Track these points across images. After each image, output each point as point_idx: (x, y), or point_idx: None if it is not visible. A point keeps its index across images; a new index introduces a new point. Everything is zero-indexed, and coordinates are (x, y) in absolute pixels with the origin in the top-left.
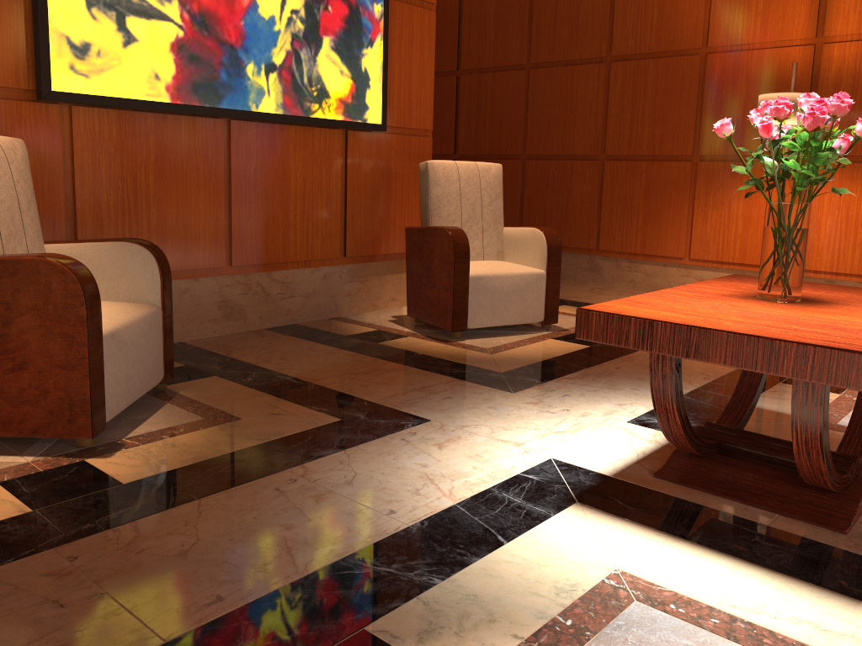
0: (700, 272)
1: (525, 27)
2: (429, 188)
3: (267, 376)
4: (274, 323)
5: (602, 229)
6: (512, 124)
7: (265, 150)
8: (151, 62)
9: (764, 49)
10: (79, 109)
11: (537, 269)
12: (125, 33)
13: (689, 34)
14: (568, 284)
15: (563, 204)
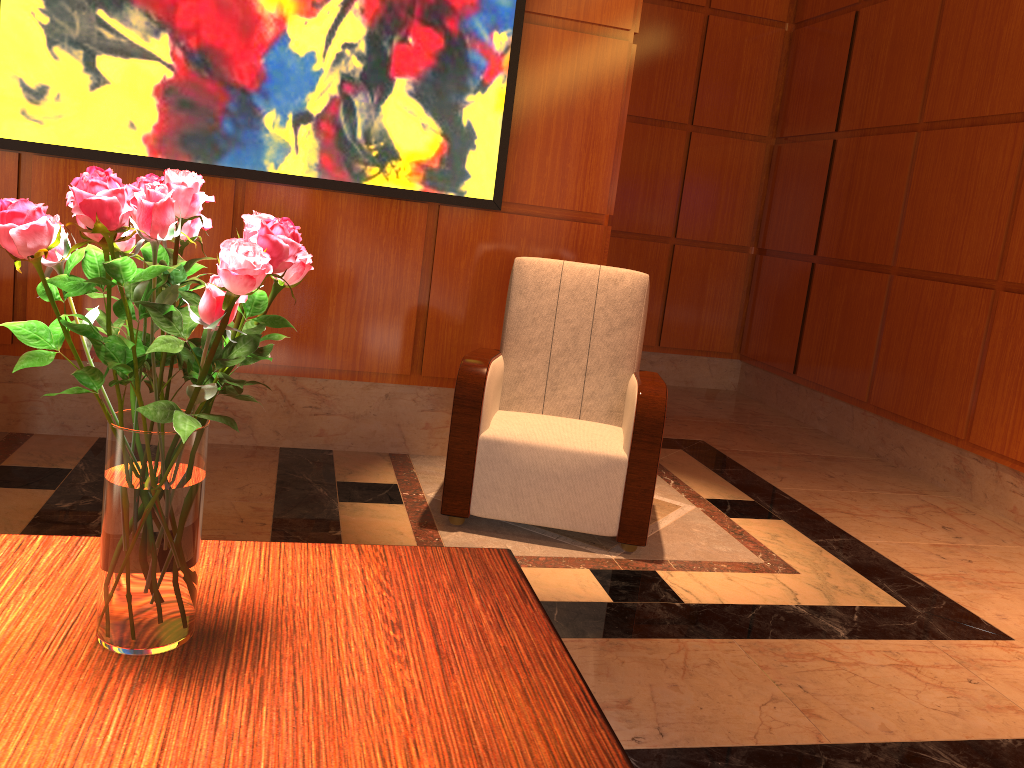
0: None
1: (925, 64)
2: (511, 297)
3: (93, 507)
4: (298, 443)
5: (978, 407)
6: (886, 217)
7: (296, 223)
8: (125, 108)
9: None
10: (41, 159)
11: (616, 450)
12: (93, 74)
13: None
14: (895, 488)
15: (931, 355)
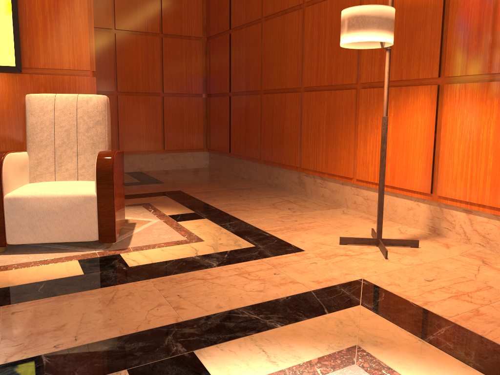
0: (366, 191)
1: None
2: (27, 118)
3: None
4: None
5: (302, 150)
6: (255, 67)
7: None
8: None
9: None
10: None
11: (90, 191)
12: None
13: None
14: (271, 196)
15: (281, 129)
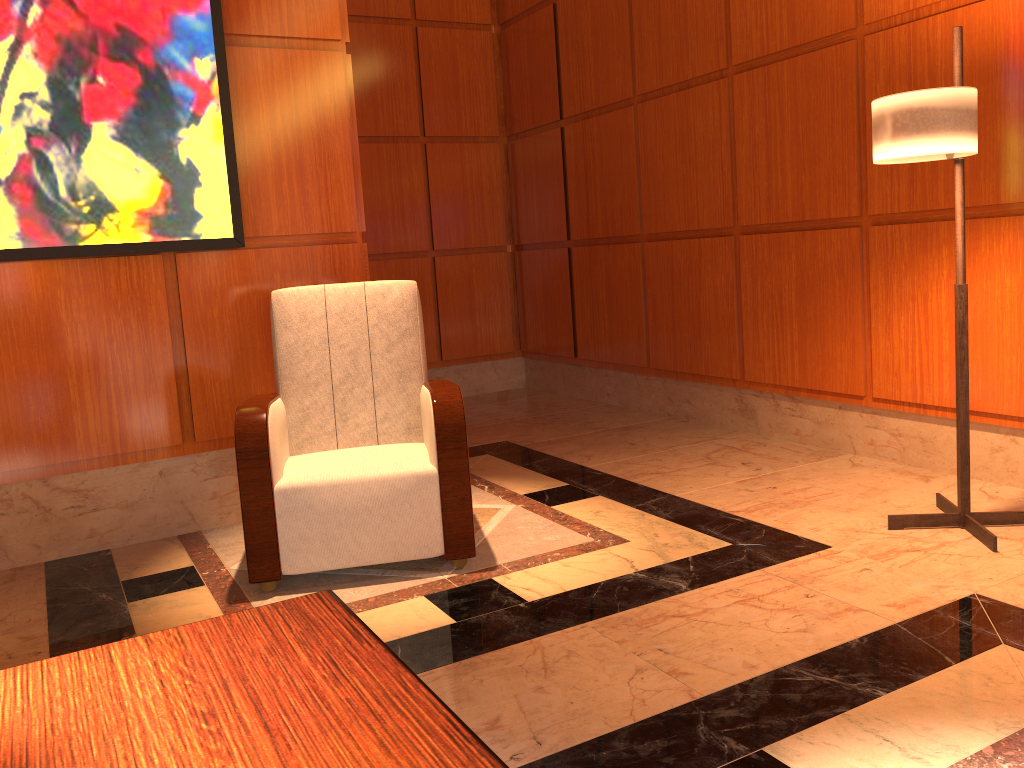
0: (895, 420)
1: (626, 42)
2: (276, 334)
3: None
4: (66, 551)
5: (746, 346)
6: (624, 190)
7: (8, 303)
8: None
9: (954, 9)
10: None
11: (424, 465)
12: None
13: (835, 8)
14: (692, 440)
15: (694, 308)
